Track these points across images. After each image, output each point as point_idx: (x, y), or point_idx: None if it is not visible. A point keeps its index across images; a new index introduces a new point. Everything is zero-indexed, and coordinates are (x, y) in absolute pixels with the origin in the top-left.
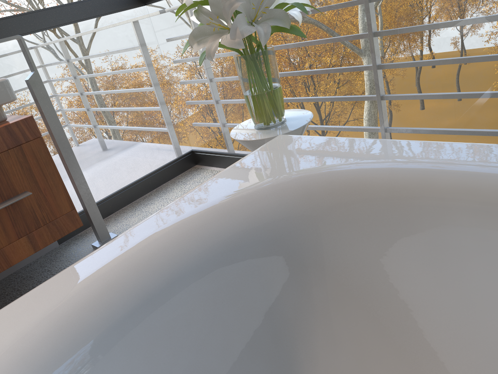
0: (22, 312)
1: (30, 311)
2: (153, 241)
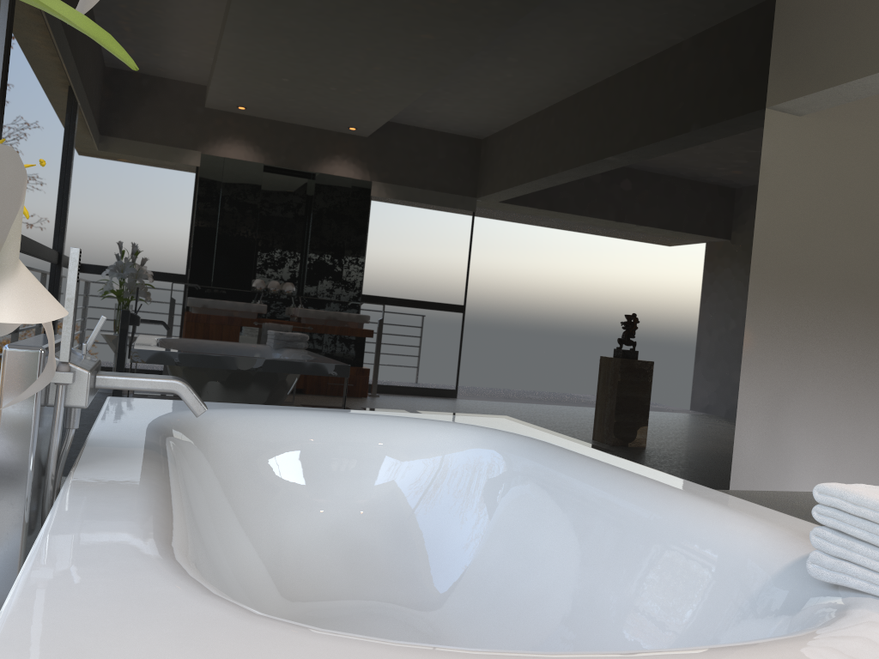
0: (861, 653)
1: (845, 649)
2: (625, 651)
